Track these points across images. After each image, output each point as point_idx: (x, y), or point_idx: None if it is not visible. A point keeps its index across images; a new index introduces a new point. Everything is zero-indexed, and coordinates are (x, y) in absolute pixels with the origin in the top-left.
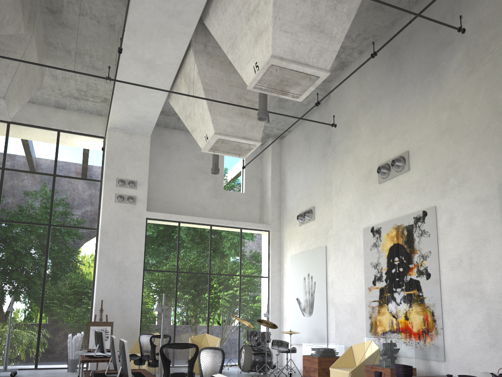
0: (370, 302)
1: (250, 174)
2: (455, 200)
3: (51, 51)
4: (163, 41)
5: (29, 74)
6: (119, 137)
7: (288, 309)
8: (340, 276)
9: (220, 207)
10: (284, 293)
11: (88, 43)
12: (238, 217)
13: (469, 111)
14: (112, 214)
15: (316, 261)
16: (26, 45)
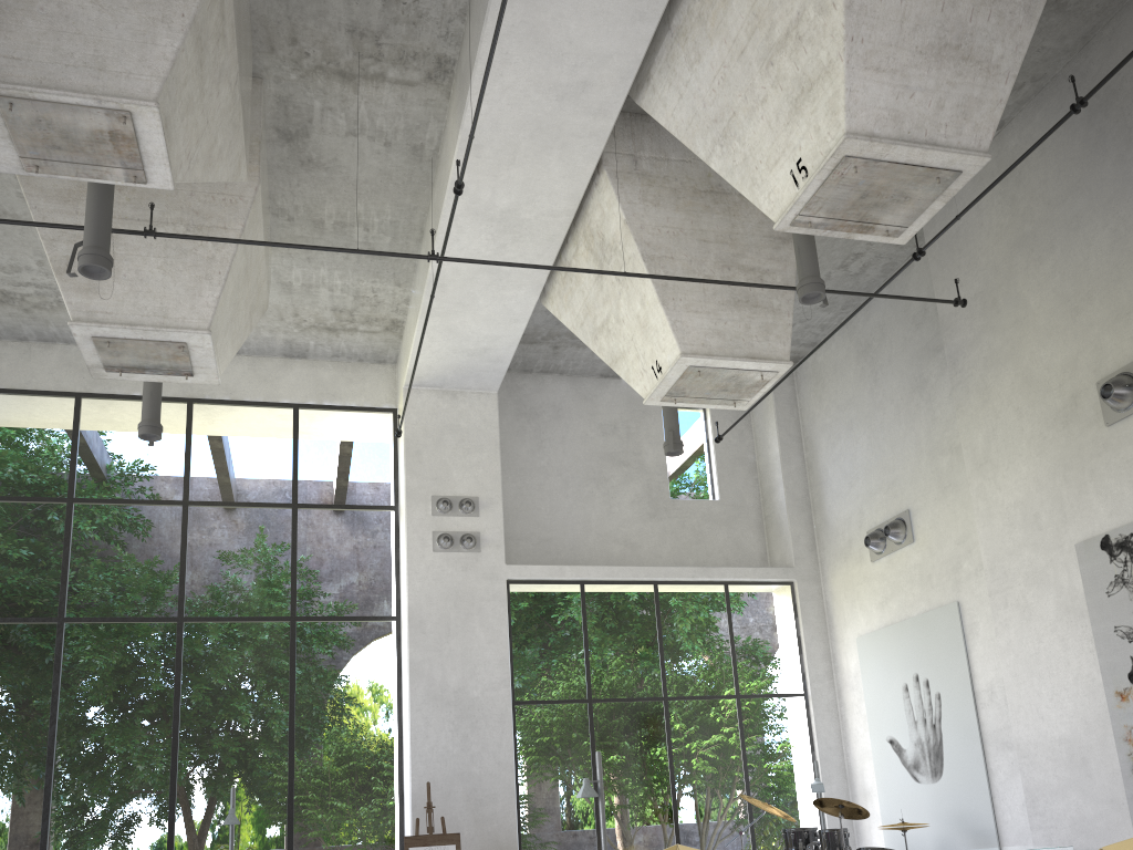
0: (1129, 730)
1: (727, 456)
2: None
3: (281, 229)
4: (540, 161)
5: (250, 277)
6: (429, 404)
7: (866, 768)
8: (1023, 671)
9: (669, 540)
10: (849, 731)
11: (363, 198)
12: (713, 557)
13: None
14: (431, 578)
15: (934, 642)
16: (247, 210)
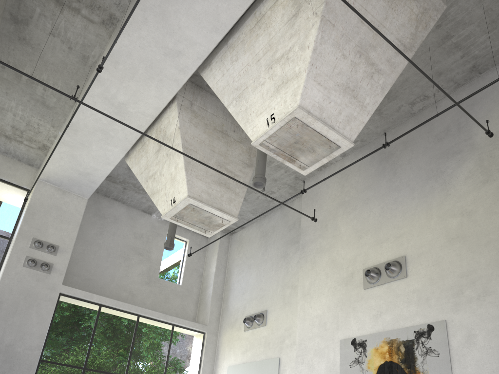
0: None
1: (190, 266)
2: (474, 314)
3: None
4: (146, 84)
5: None
6: (49, 192)
7: None
8: None
9: (151, 297)
10: None
11: (48, 72)
12: (170, 311)
13: (487, 219)
14: (16, 280)
15: None
16: None
